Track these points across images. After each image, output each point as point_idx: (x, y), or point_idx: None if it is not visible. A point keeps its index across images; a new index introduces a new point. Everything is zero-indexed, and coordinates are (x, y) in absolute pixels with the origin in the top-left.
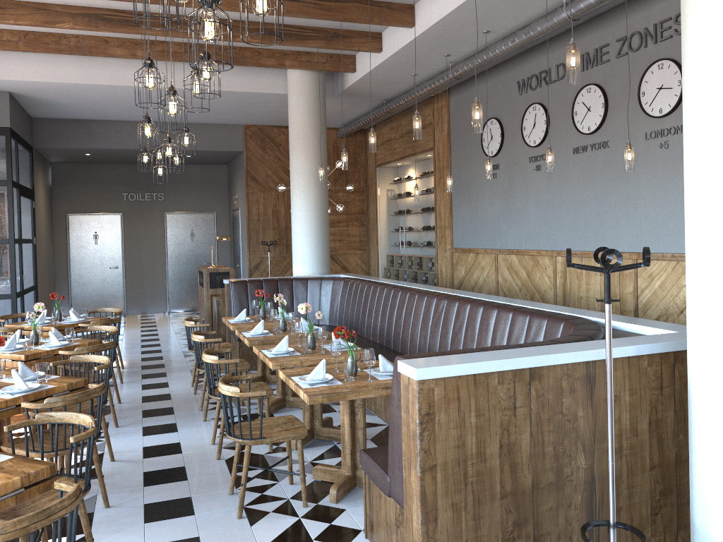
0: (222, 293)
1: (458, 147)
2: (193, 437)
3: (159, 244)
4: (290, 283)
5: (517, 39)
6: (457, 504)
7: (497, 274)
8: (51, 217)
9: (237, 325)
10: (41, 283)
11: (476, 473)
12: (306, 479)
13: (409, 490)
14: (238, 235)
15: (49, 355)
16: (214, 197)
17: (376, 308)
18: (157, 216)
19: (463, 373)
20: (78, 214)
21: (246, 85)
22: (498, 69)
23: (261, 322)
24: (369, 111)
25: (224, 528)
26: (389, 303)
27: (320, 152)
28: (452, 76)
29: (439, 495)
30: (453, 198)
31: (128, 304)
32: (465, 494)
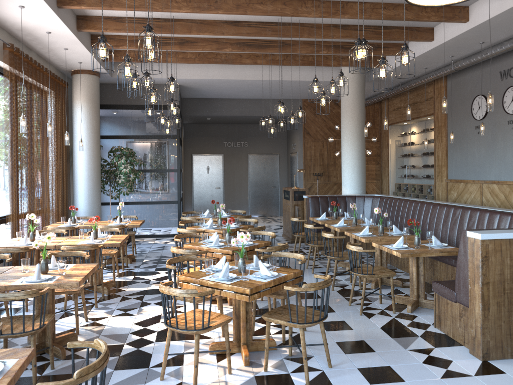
0: (300, 203)
1: (453, 113)
2: (311, 280)
3: (244, 174)
4: (344, 198)
5: (503, 47)
6: (499, 302)
7: (482, 197)
8: (183, 156)
9: (323, 221)
10: (182, 196)
11: (509, 288)
12: (388, 302)
13: (473, 295)
14: (296, 169)
15: (232, 231)
16: (278, 144)
17: (407, 214)
18: (243, 156)
19: (504, 238)
20: (198, 155)
21: (313, 77)
22: (485, 63)
23: (342, 219)
24: (387, 90)
25: (355, 318)
26: (417, 211)
27: (361, 117)
28: (453, 69)
29: (490, 297)
30: (448, 147)
31: (225, 211)
32: (503, 298)
